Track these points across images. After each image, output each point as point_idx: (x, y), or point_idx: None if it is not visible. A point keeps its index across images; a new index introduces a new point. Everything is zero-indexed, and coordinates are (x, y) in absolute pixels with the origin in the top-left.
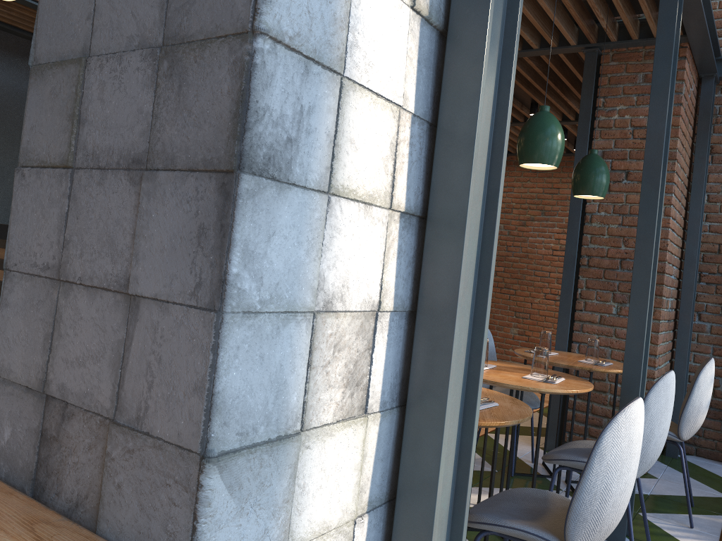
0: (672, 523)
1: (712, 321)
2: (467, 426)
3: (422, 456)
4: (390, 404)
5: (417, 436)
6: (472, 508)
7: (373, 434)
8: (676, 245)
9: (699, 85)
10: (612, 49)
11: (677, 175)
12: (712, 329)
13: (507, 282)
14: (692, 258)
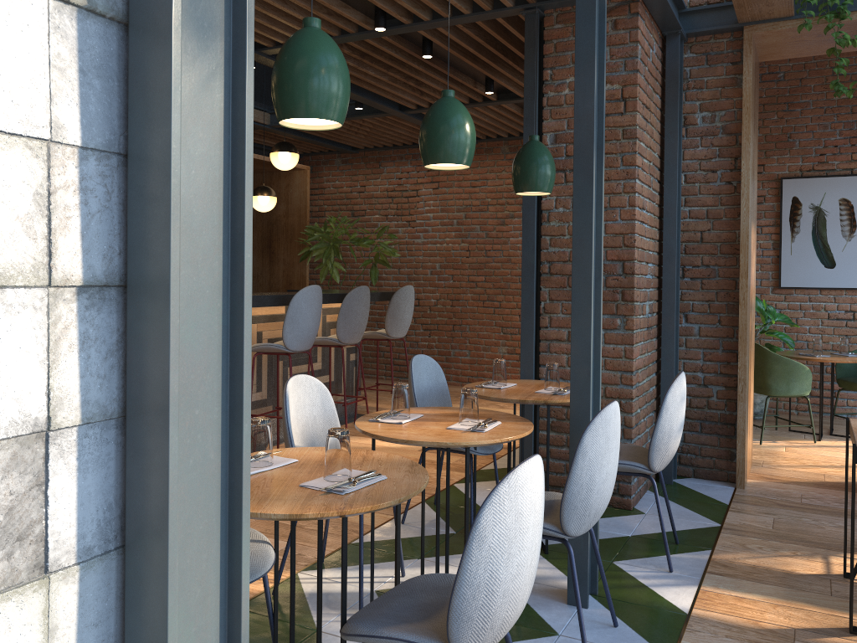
0: (650, 568)
1: (700, 322)
2: (235, 554)
3: (148, 614)
4: (104, 547)
5: (140, 587)
6: (358, 612)
7: (67, 597)
8: (650, 238)
9: (664, 45)
10: (555, 9)
11: (640, 156)
12: (701, 331)
13: (490, 294)
14: (671, 252)
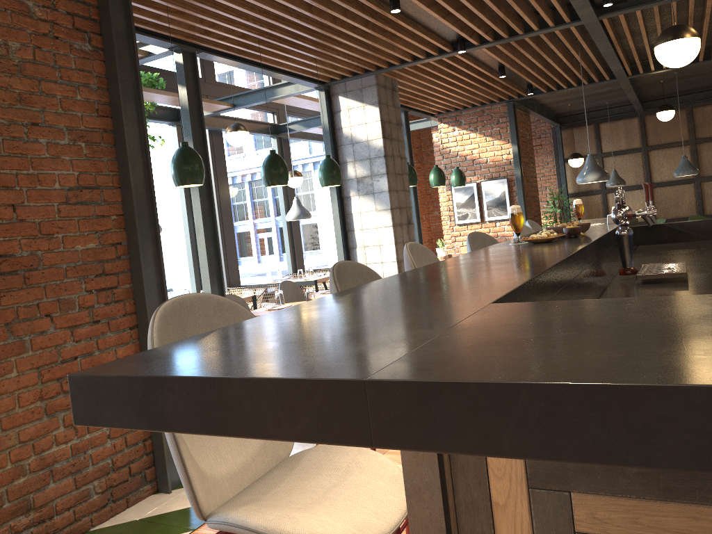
0: None
1: None
2: None
3: None
4: None
5: None
6: None
7: None
8: None
9: None
10: None
11: None
12: None
13: None
14: None
